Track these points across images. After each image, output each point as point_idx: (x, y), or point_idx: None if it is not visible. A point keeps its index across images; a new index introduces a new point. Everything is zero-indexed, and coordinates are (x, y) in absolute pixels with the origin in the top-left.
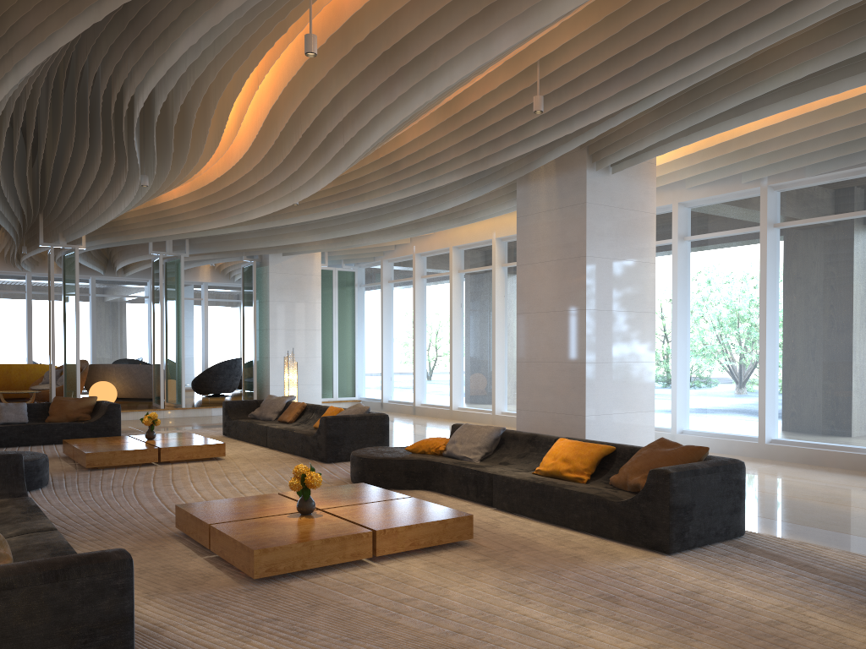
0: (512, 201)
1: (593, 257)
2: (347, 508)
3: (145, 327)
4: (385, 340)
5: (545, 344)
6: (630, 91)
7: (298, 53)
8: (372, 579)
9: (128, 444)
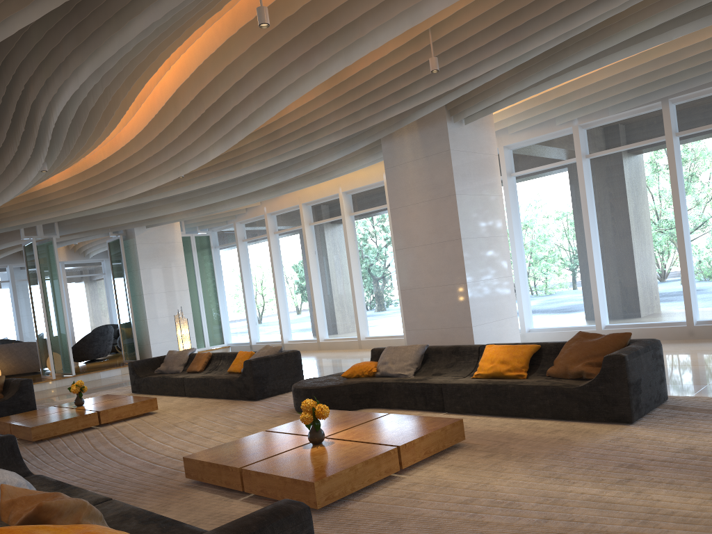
0: (369, 157)
1: (460, 194)
2: (346, 432)
3: (9, 309)
4: (246, 291)
5: (426, 272)
6: (511, 48)
7: (217, 32)
8: (416, 489)
9: (64, 413)
